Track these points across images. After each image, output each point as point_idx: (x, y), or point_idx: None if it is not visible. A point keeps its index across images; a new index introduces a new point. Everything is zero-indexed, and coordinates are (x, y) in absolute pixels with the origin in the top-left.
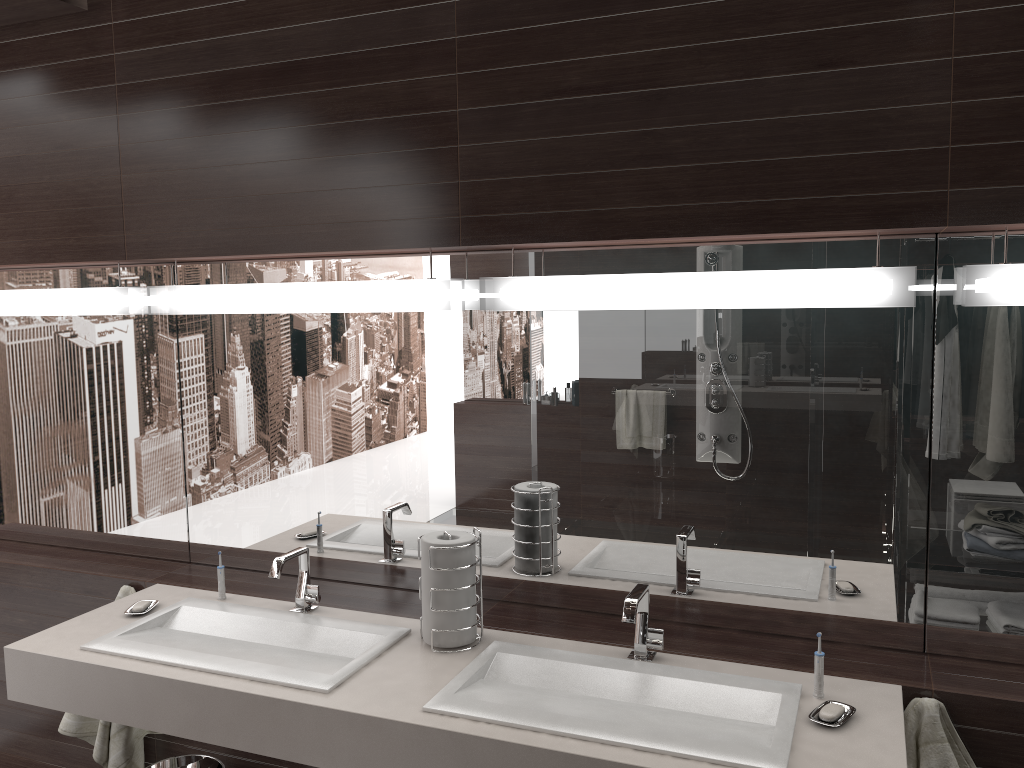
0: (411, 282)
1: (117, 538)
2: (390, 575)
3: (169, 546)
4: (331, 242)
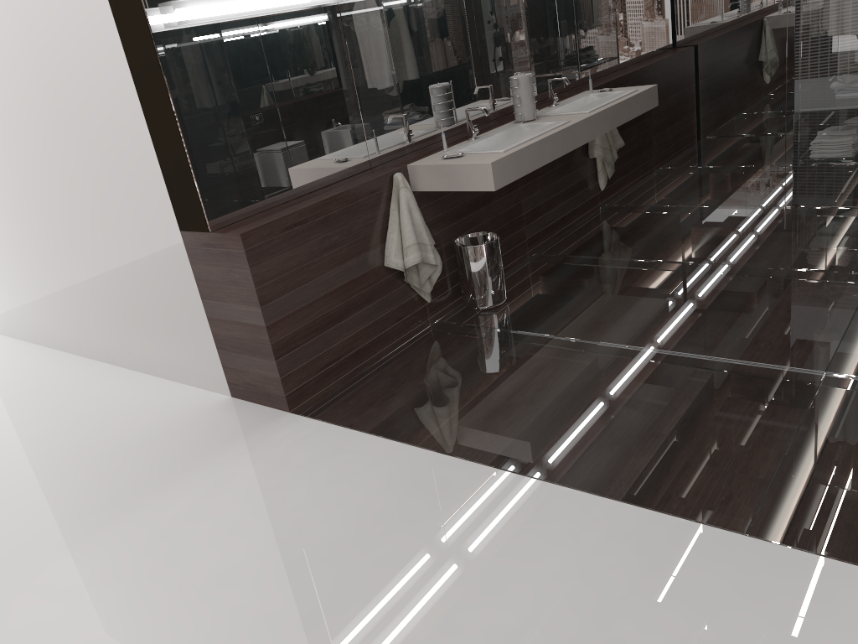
0: None
1: (329, 173)
2: (452, 129)
3: (359, 163)
4: None
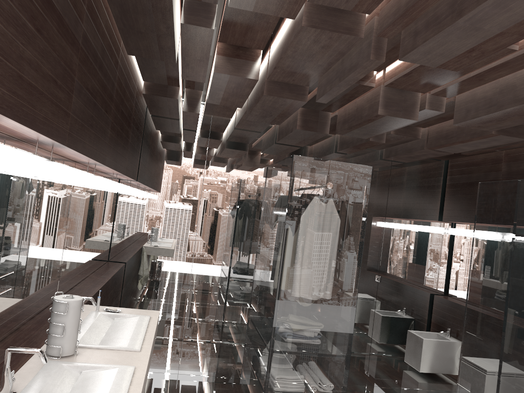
0: (43, 159)
1: None
2: None
3: None
4: (42, 128)
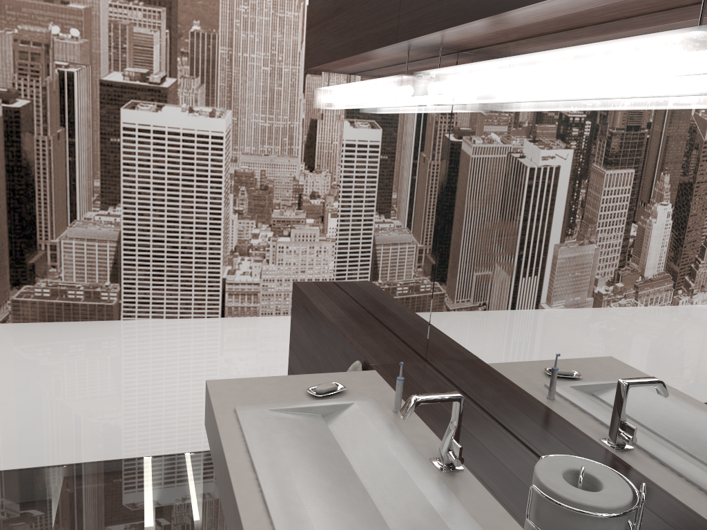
0: (655, 38)
1: (391, 316)
2: None
3: (416, 338)
4: None
